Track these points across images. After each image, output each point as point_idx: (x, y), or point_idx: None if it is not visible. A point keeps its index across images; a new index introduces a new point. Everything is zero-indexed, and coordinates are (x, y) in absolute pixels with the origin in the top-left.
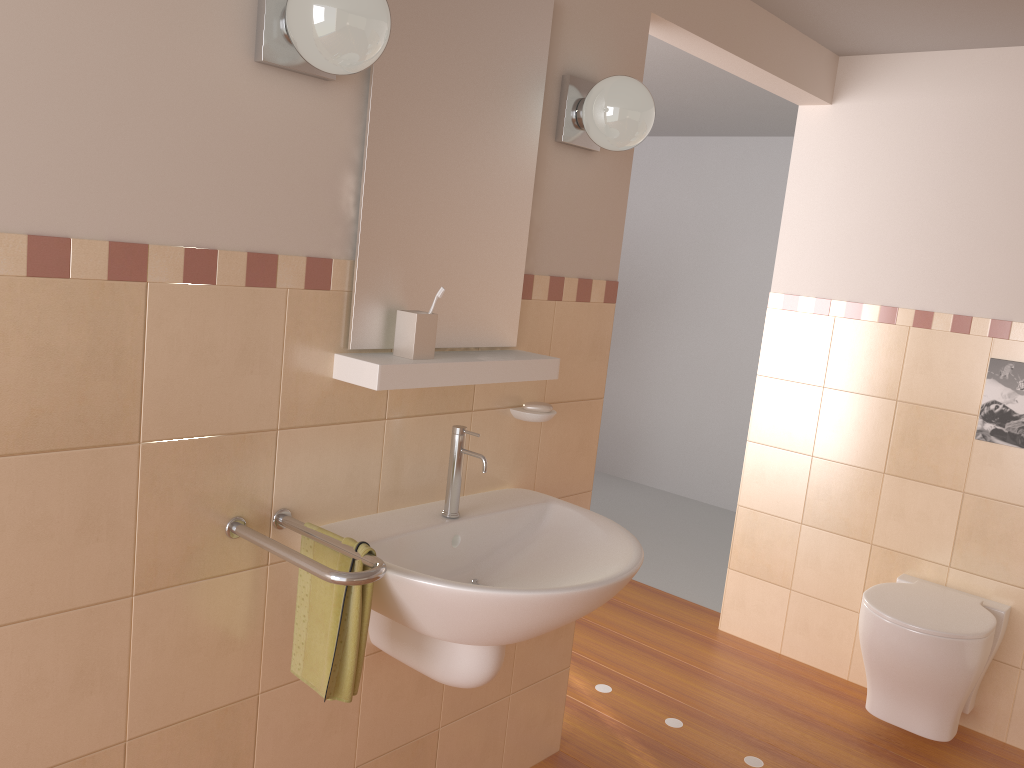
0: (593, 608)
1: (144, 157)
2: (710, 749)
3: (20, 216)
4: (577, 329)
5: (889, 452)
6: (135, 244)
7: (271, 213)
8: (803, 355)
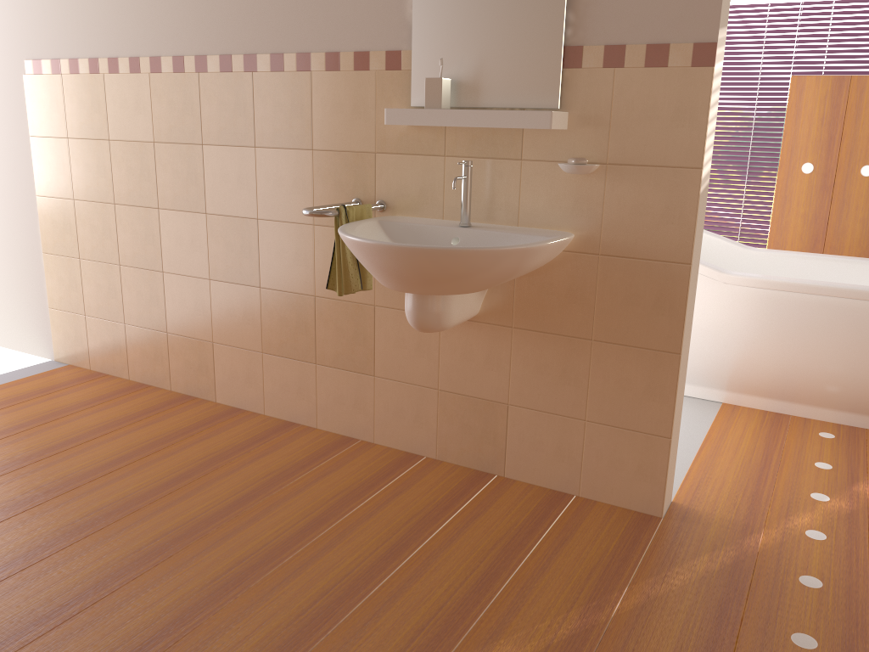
0: (396, 266)
1: (308, 11)
2: (786, 607)
3: (268, 46)
4: (649, 94)
5: None
6: (305, 53)
7: (366, 28)
8: None
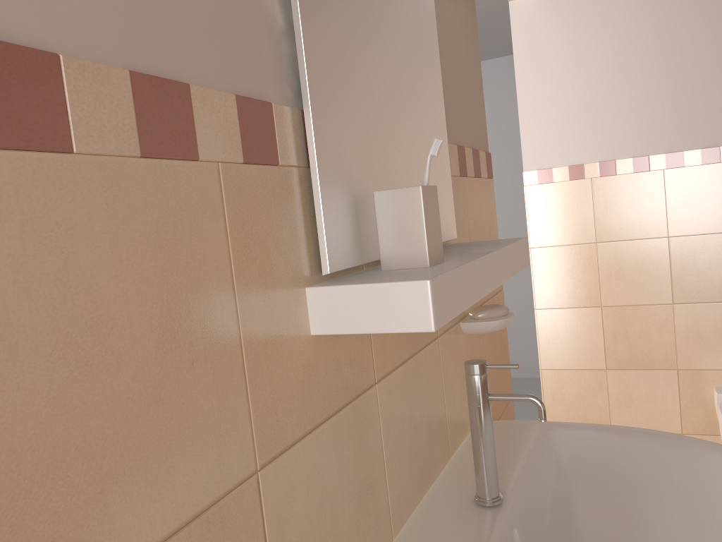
0: None
1: None
2: None
3: None
4: (480, 211)
5: (673, 284)
6: None
7: None
8: (569, 219)
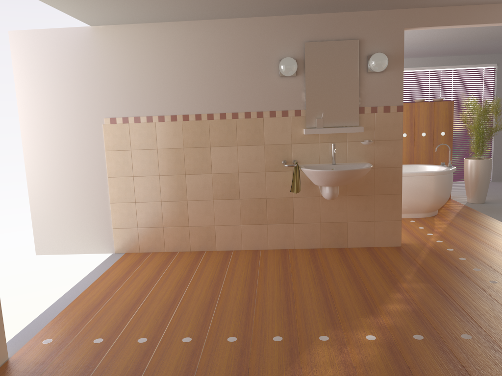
0: (339, 177)
1: (261, 97)
2: (451, 254)
3: (243, 109)
4: (385, 120)
5: None
6: (260, 111)
7: (286, 103)
8: None
